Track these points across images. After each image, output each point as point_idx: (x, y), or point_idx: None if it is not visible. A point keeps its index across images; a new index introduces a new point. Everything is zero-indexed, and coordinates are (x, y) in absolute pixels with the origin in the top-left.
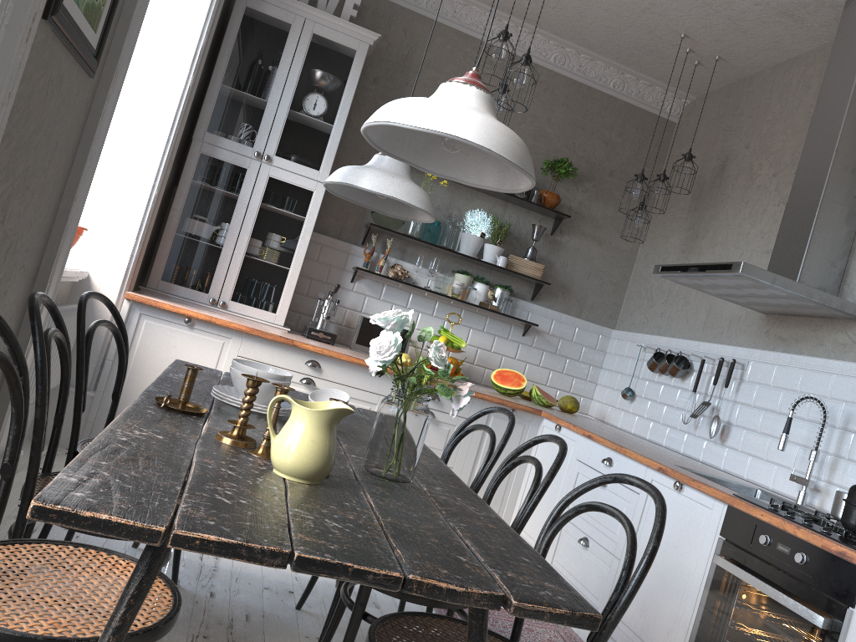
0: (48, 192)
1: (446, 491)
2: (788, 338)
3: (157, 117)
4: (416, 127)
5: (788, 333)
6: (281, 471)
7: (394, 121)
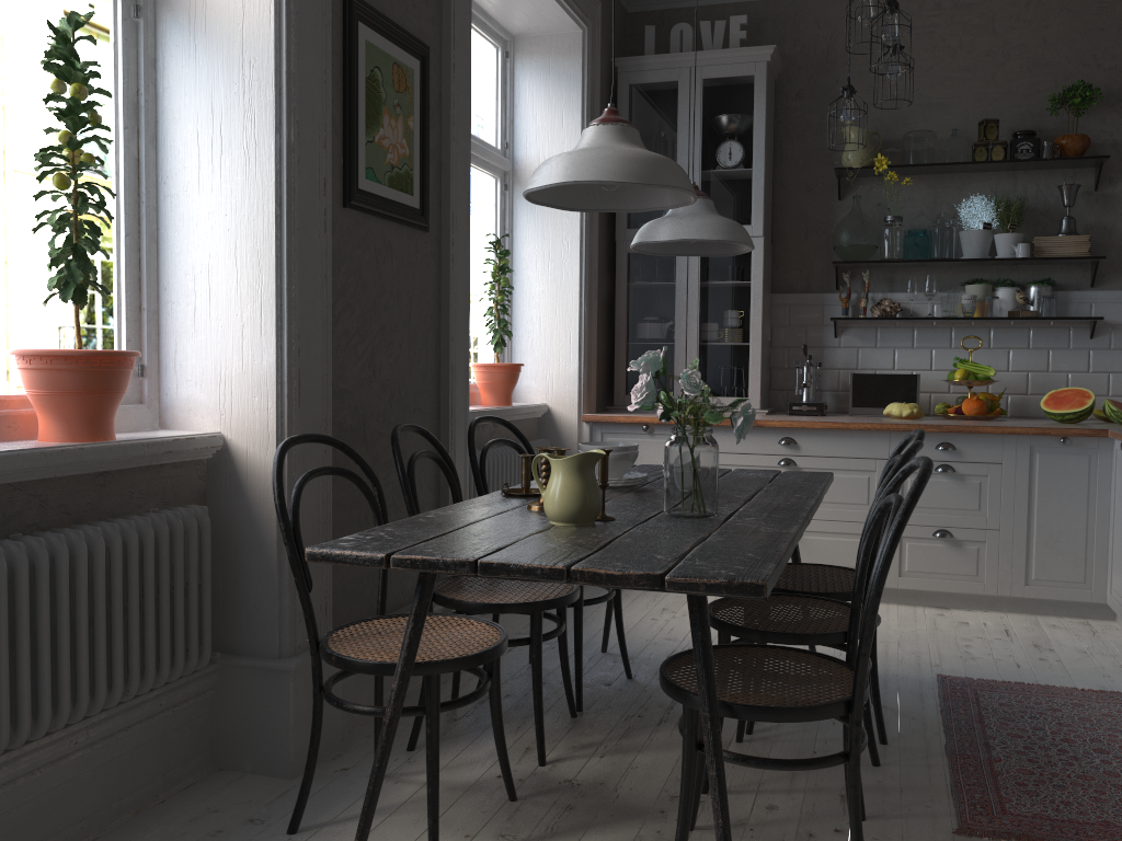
0: (420, 341)
1: (758, 519)
2: None
3: (565, 234)
4: (539, 187)
5: None
6: (550, 519)
7: (527, 189)
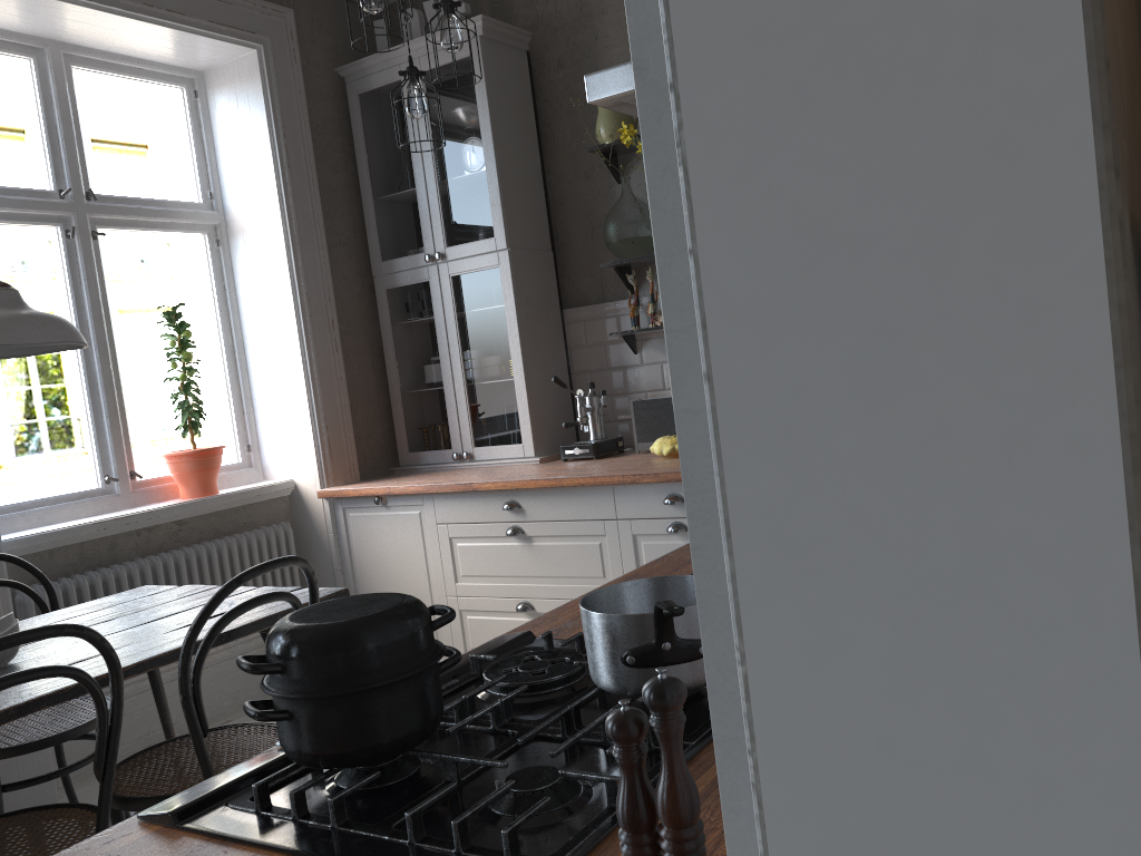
0: None
1: None
2: None
3: (279, 286)
4: None
5: None
6: None
7: None
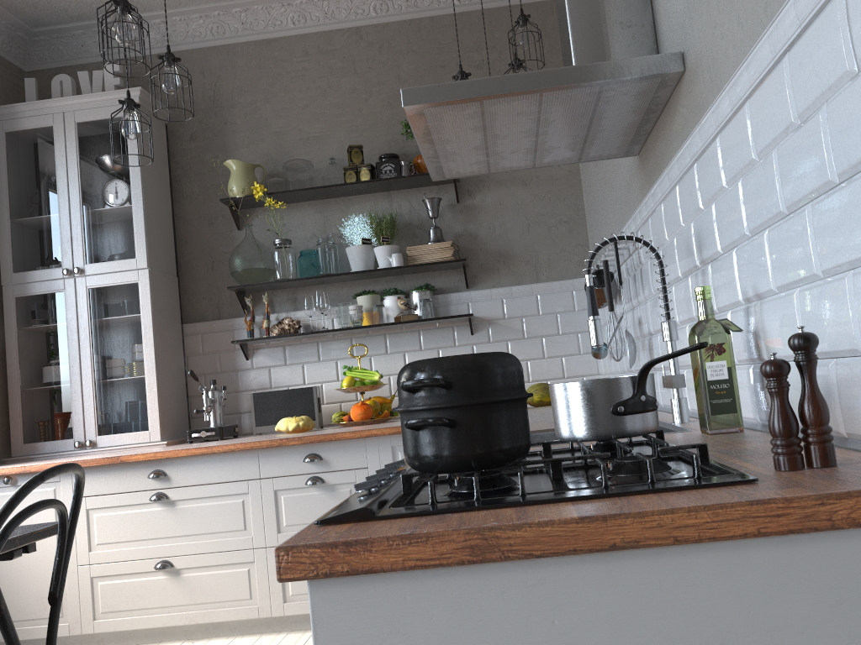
0: None
1: None
2: (655, 169)
3: None
4: None
5: (653, 163)
6: None
7: None
